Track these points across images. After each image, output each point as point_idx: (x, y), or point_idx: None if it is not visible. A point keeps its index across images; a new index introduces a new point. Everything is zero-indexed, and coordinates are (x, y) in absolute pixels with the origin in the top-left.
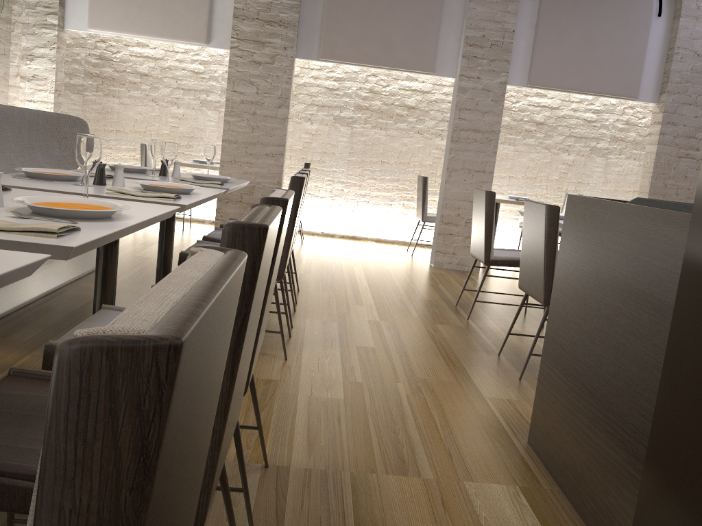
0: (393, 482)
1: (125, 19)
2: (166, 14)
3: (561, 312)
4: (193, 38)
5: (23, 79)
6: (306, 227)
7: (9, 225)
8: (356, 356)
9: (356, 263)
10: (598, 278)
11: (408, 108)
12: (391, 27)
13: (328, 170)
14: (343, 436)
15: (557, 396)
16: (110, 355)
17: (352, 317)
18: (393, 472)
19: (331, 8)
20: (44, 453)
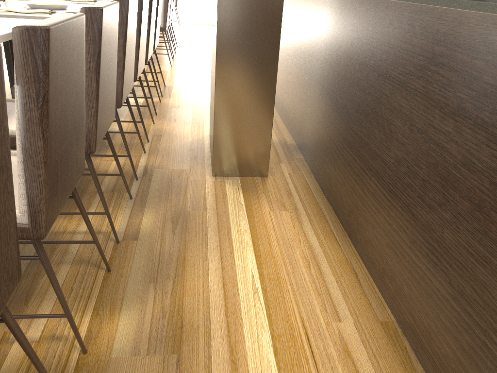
0: (207, 89)
1: None
2: None
3: None
4: None
5: None
6: (182, 19)
7: None
8: (201, 65)
9: (209, 35)
10: None
11: None
12: None
13: None
14: (192, 81)
15: None
16: None
17: (202, 54)
18: (208, 87)
19: None
20: None
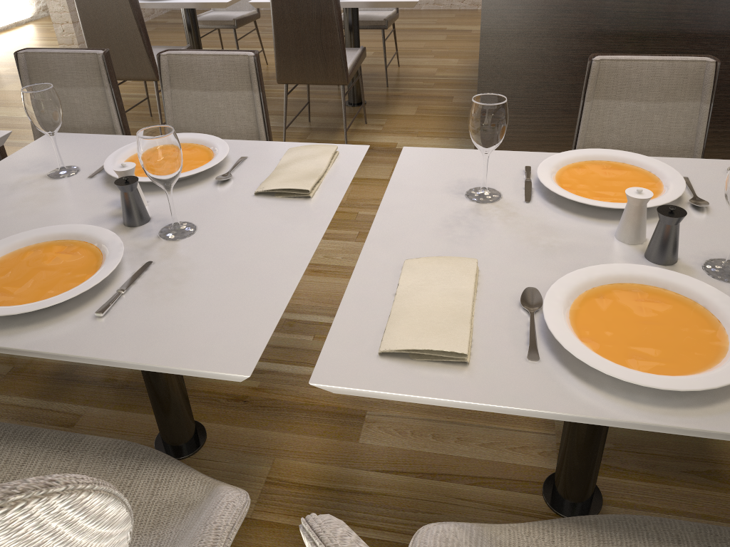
0: None
1: None
2: None
3: (502, 73)
4: None
5: None
6: None
7: None
8: None
9: None
10: (558, 34)
11: None
12: None
13: None
14: None
15: (514, 131)
16: None
17: None
18: None
19: None
20: None
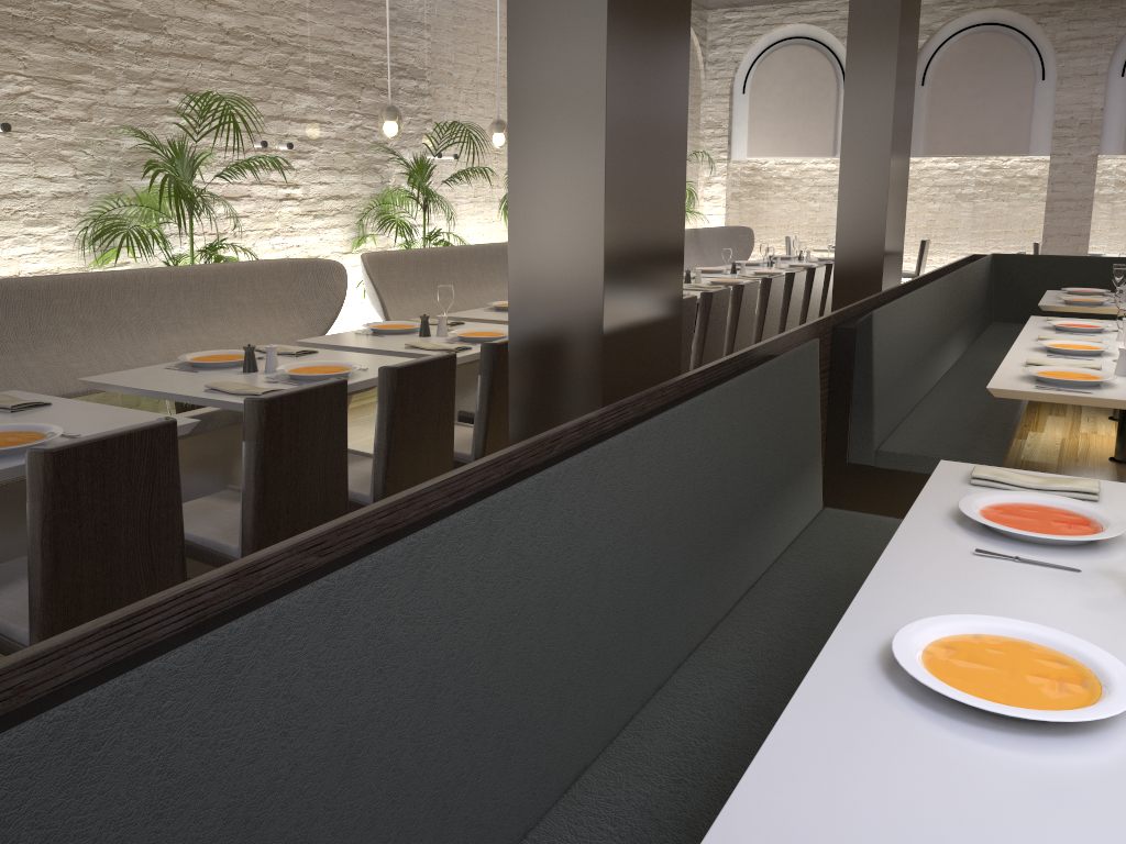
0: None
1: (772, 147)
2: (802, 139)
3: None
4: (822, 153)
5: (705, 200)
6: None
7: (755, 276)
8: None
9: None
10: None
11: (1030, 178)
12: (986, 122)
13: (952, 244)
14: None
15: None
16: (789, 273)
17: None
18: None
19: (932, 114)
20: (784, 282)
